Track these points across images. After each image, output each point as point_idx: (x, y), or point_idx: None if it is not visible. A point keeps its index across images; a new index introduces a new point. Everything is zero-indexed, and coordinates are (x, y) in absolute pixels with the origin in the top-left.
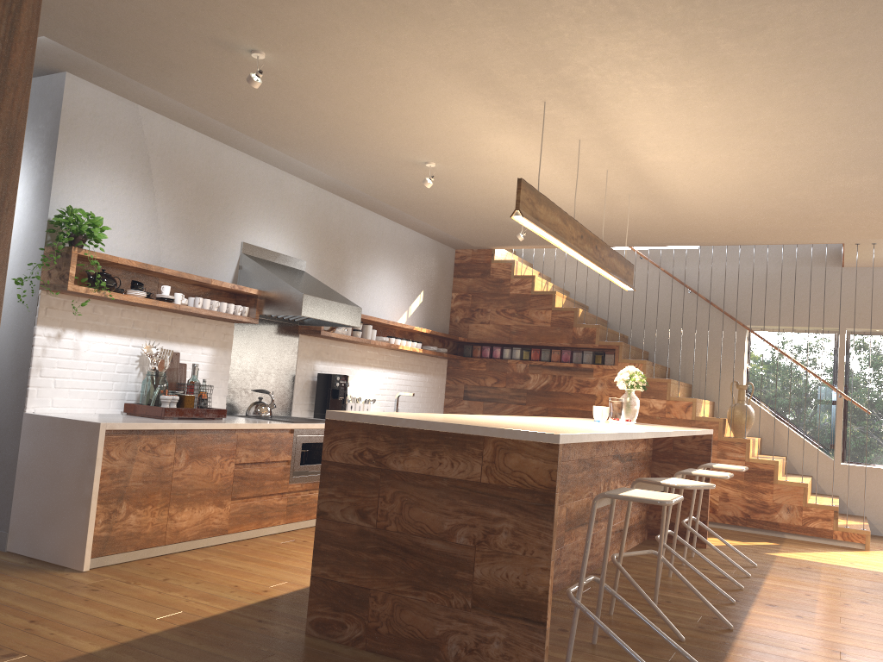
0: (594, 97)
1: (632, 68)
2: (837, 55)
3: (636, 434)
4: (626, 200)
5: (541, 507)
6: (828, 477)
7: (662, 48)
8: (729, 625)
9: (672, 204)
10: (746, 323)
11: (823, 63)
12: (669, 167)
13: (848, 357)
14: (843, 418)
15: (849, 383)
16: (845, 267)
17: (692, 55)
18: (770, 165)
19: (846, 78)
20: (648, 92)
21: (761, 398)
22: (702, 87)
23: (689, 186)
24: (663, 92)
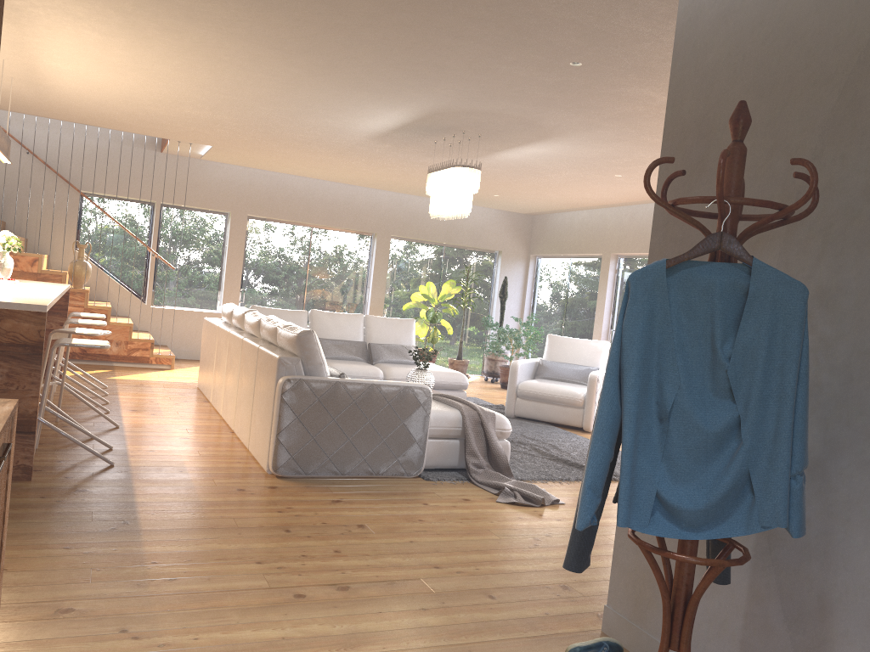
0: (30, 22)
1: (76, 19)
2: (218, 57)
3: (58, 297)
4: (6, 80)
5: (32, 356)
6: (141, 317)
7: (107, 18)
8: (117, 424)
9: (48, 92)
10: (80, 189)
11: (208, 57)
12: (63, 72)
13: (160, 224)
14: (154, 272)
15: (160, 245)
16: (163, 153)
17: (126, 28)
18: (145, 90)
19: (218, 67)
20: (79, 33)
21: (90, 254)
22: (122, 43)
23: (72, 86)
24: (91, 36)
